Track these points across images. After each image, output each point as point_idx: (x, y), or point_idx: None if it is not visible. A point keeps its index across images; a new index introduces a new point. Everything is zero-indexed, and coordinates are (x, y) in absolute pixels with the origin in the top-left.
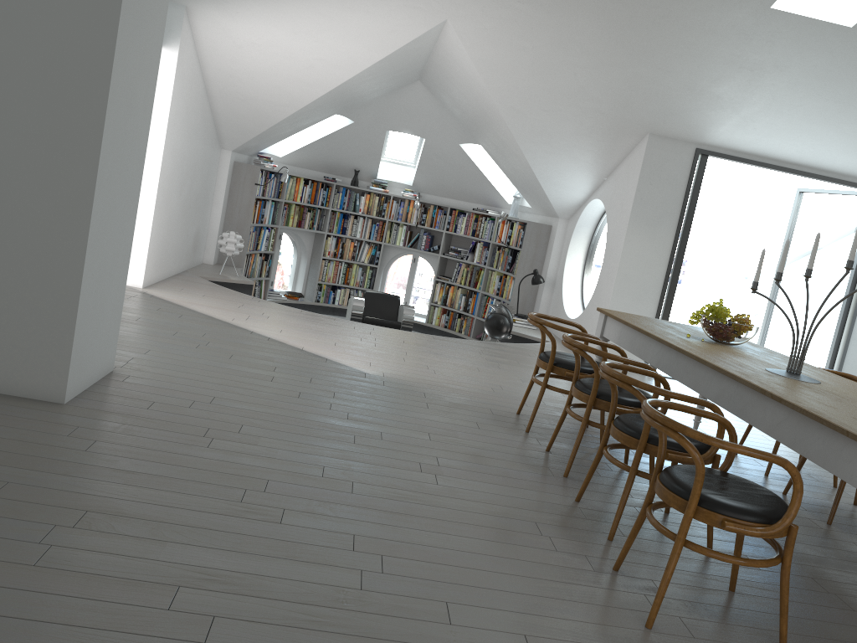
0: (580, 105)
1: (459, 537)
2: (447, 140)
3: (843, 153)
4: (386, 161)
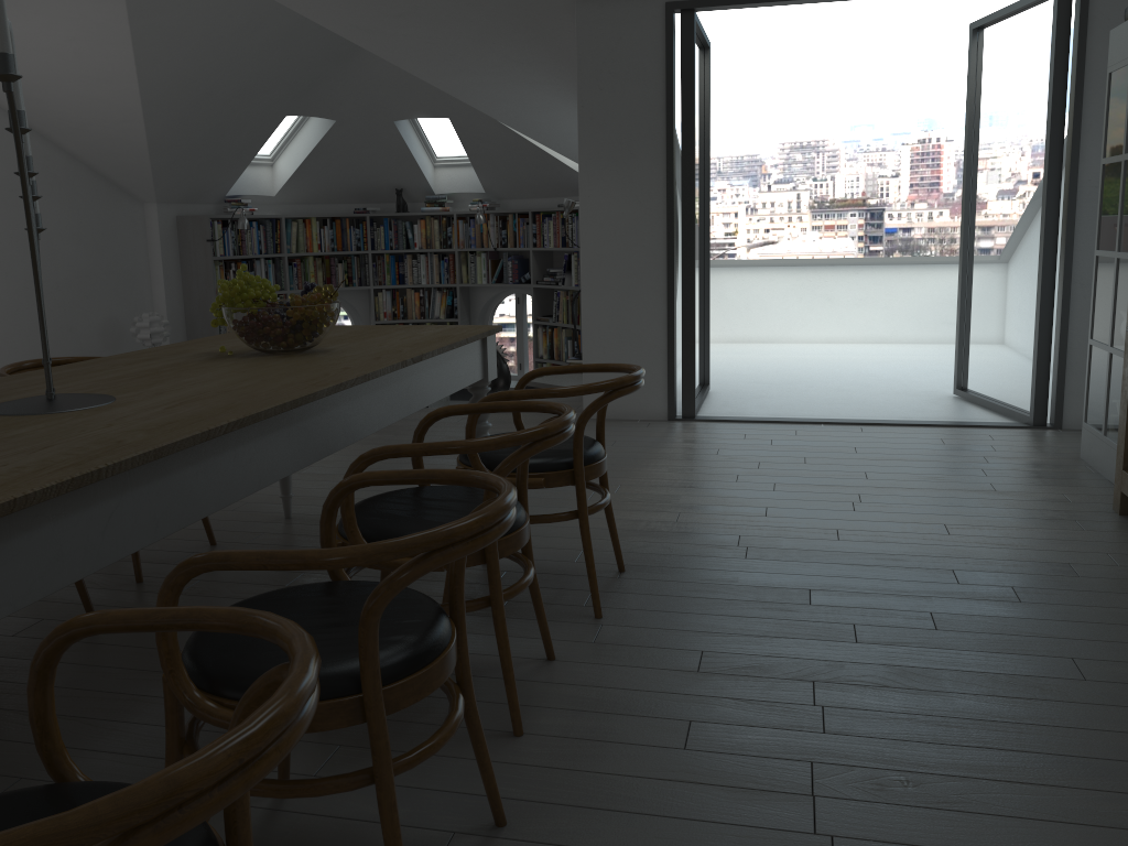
0: None
1: None
2: (471, 111)
3: None
4: (442, 166)
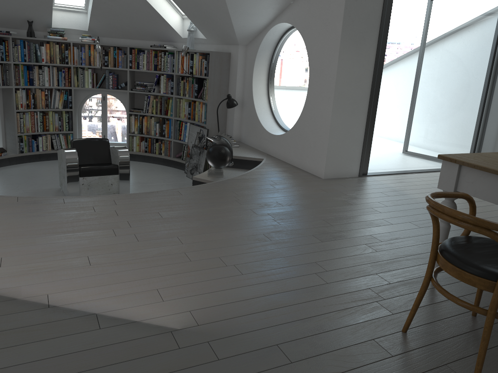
0: None
1: None
2: None
3: None
4: (57, 9)
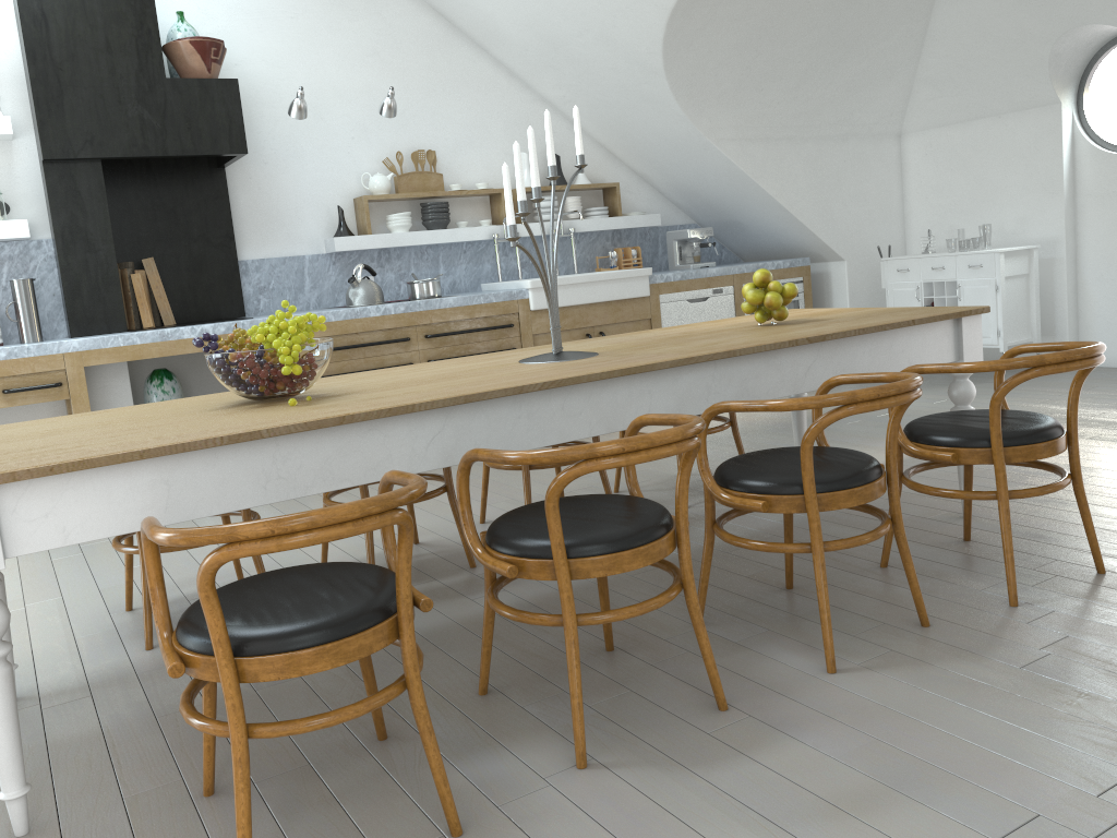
0: None
1: None
2: None
3: None
4: None
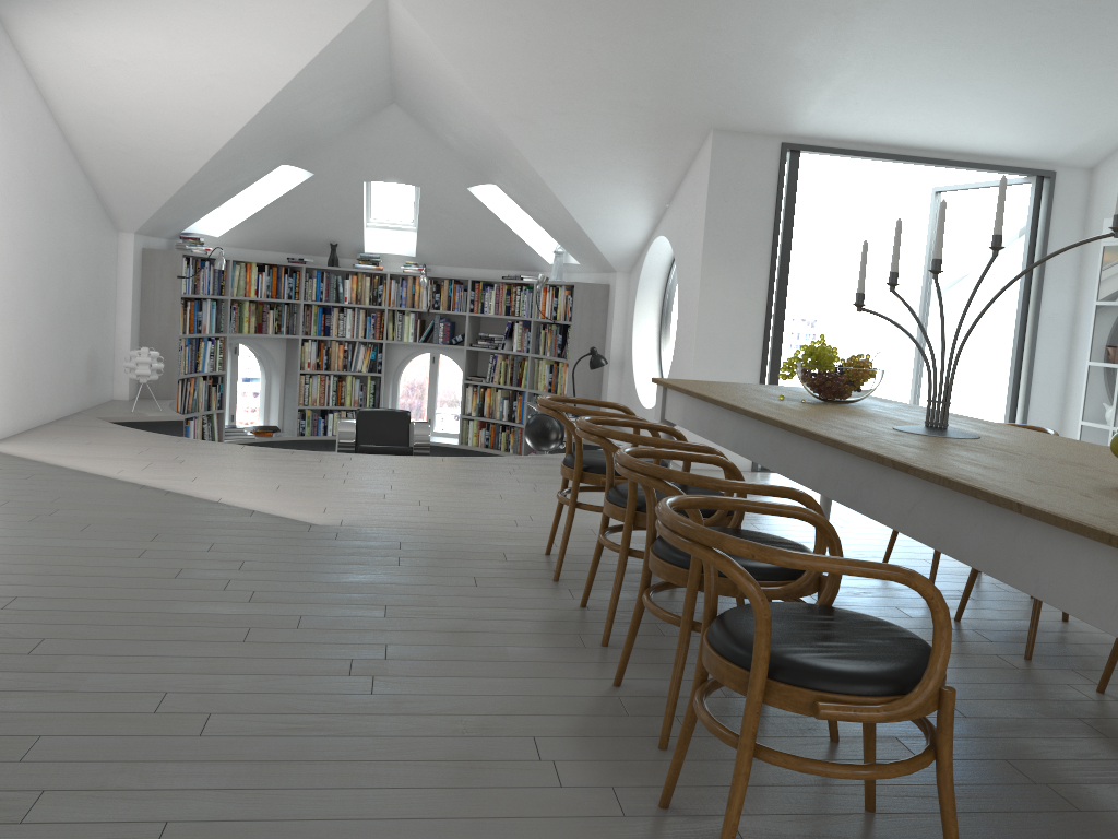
0: (608, 98)
1: (379, 792)
2: (450, 184)
3: (983, 125)
4: (374, 226)
